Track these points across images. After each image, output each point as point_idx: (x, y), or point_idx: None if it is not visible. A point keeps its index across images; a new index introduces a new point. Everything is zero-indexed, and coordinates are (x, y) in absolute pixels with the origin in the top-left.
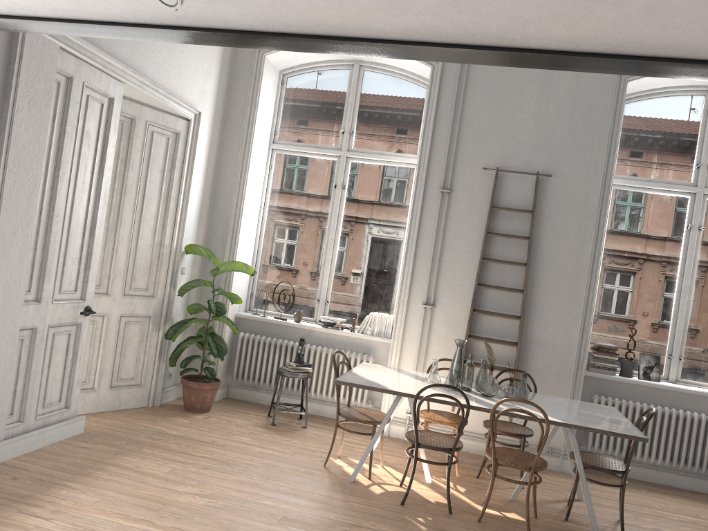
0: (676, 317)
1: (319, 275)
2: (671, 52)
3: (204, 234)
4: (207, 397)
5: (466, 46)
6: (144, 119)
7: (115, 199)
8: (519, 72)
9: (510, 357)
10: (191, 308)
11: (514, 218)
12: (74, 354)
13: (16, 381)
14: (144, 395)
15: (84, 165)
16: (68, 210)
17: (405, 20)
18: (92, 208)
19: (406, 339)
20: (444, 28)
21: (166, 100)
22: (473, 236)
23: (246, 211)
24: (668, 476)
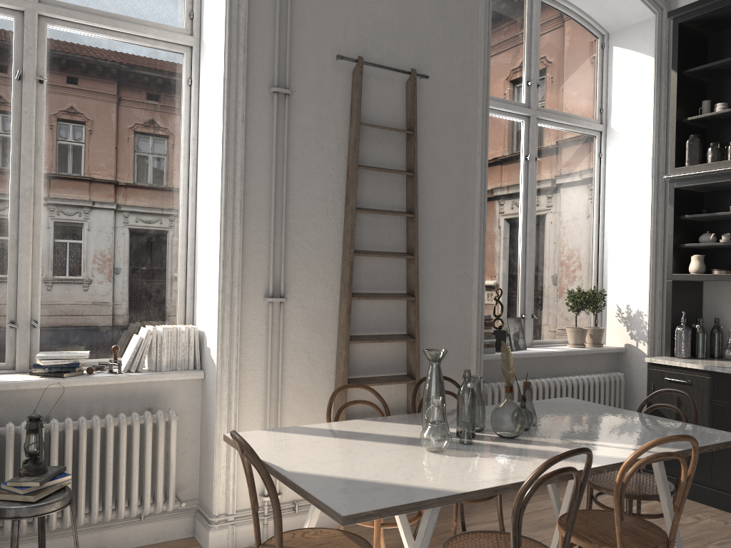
0: (524, 267)
1: (4, 269)
2: None
3: None
4: None
5: None
6: None
7: None
8: None
9: (399, 358)
10: None
11: (383, 142)
12: None
13: None
14: None
15: None
16: None
17: None
18: None
19: (244, 365)
20: None
21: None
22: (331, 171)
23: None
24: None
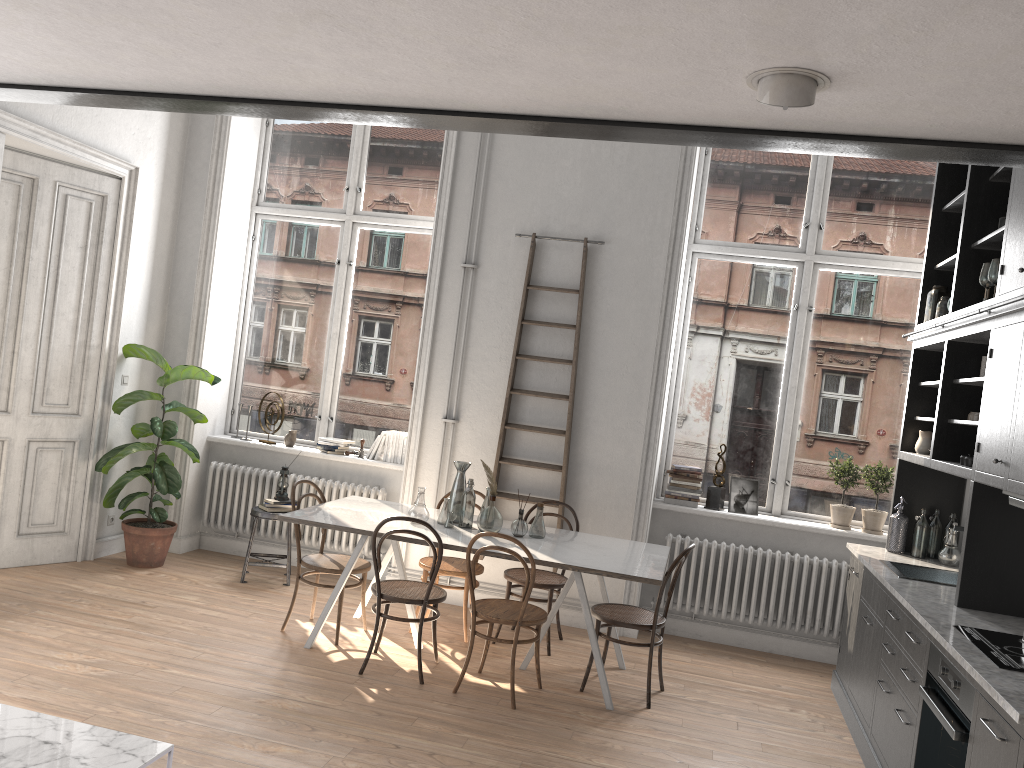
0: (781, 428)
1: (320, 383)
2: (431, 104)
3: (158, 331)
4: (156, 548)
5: (228, 99)
6: (51, 180)
7: (13, 286)
8: None
9: (556, 485)
10: (137, 430)
11: (558, 301)
12: None
13: None
14: (70, 545)
15: None
16: None
17: (134, 72)
18: None
19: (423, 465)
20: (183, 80)
21: (78, 153)
22: (507, 325)
23: (216, 299)
24: (766, 640)
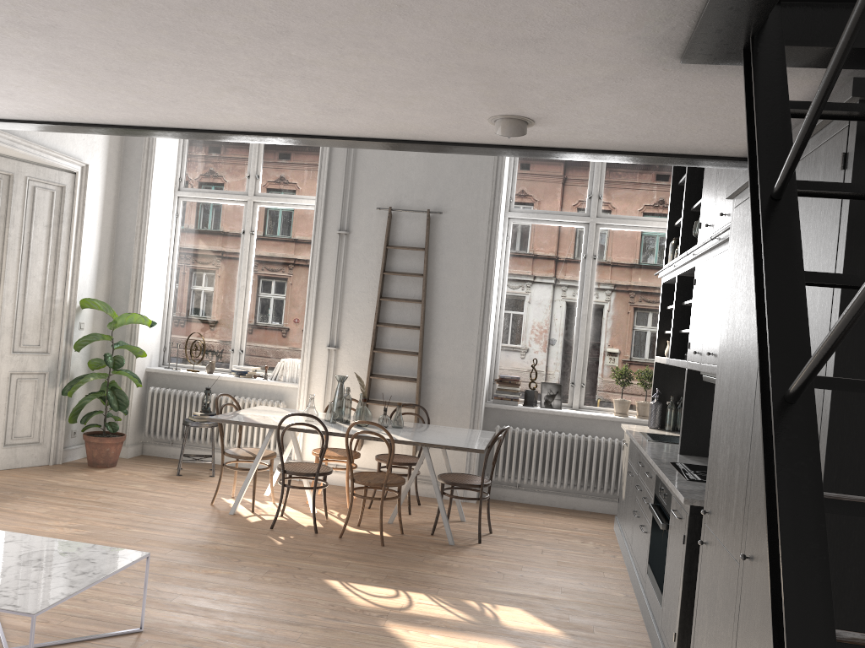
0: (577, 345)
1: (232, 324)
2: (307, 132)
3: (106, 288)
4: (111, 452)
5: (176, 129)
6: (23, 175)
7: None
8: None
9: (413, 393)
10: (93, 364)
11: (410, 256)
12: None
13: None
14: (44, 453)
15: None
16: None
17: (116, 115)
18: None
19: (313, 382)
20: (148, 119)
21: (43, 155)
22: (373, 275)
23: (150, 263)
24: (570, 500)
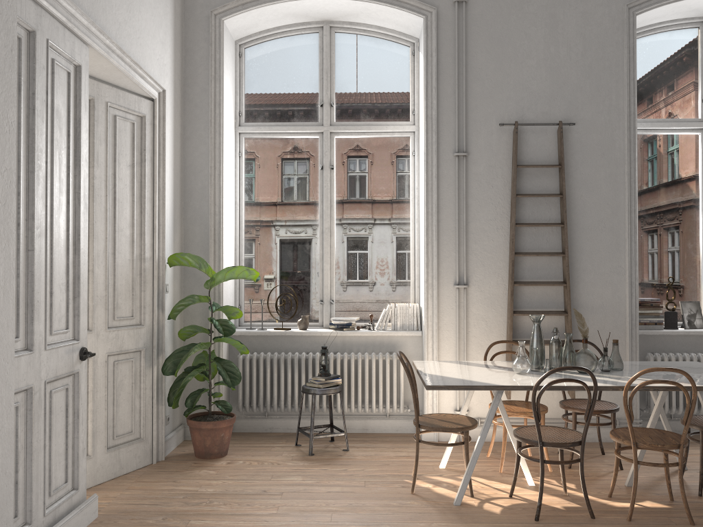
0: None
1: (317, 272)
2: None
3: (179, 242)
4: (225, 437)
5: None
6: (103, 100)
7: None
8: (522, 15)
9: (559, 328)
10: (184, 333)
11: (540, 176)
12: (74, 415)
13: (15, 468)
14: (146, 450)
15: (58, 156)
16: (48, 219)
17: None
18: (72, 215)
19: (442, 327)
20: None
21: (131, 72)
22: (499, 200)
23: (225, 208)
24: None
